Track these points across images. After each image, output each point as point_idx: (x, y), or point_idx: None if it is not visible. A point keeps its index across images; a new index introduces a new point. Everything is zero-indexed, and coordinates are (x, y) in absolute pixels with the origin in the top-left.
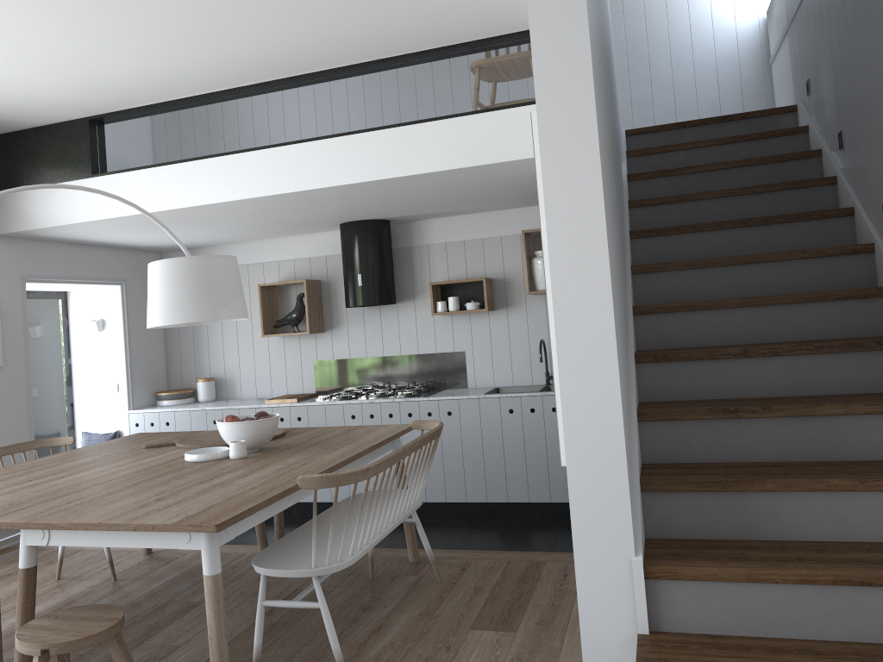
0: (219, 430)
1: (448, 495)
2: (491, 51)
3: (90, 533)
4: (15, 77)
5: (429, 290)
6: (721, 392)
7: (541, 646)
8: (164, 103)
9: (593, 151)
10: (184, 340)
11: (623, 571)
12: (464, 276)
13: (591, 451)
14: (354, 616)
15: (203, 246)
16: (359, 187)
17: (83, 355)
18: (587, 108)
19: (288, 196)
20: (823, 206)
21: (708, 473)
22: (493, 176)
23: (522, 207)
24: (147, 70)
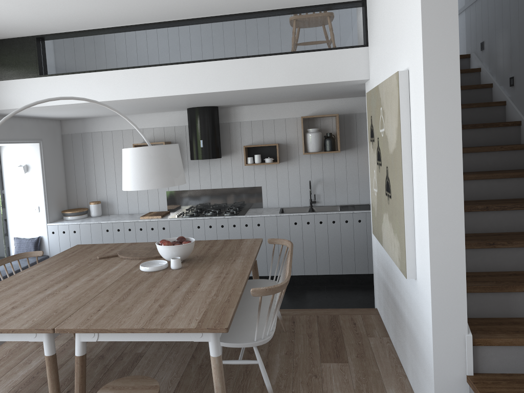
0: (159, 250)
1: None
2: (313, 13)
3: (129, 333)
4: (1, 10)
5: (243, 150)
6: (472, 230)
7: (367, 371)
8: (92, 30)
9: (457, 103)
10: (78, 177)
11: (460, 342)
12: (262, 141)
13: (446, 276)
14: (247, 358)
15: (91, 117)
16: (225, 92)
17: (13, 188)
18: (455, 77)
19: (178, 96)
20: (497, 117)
21: (486, 281)
22: (305, 89)
23: (298, 101)
24: (94, 11)
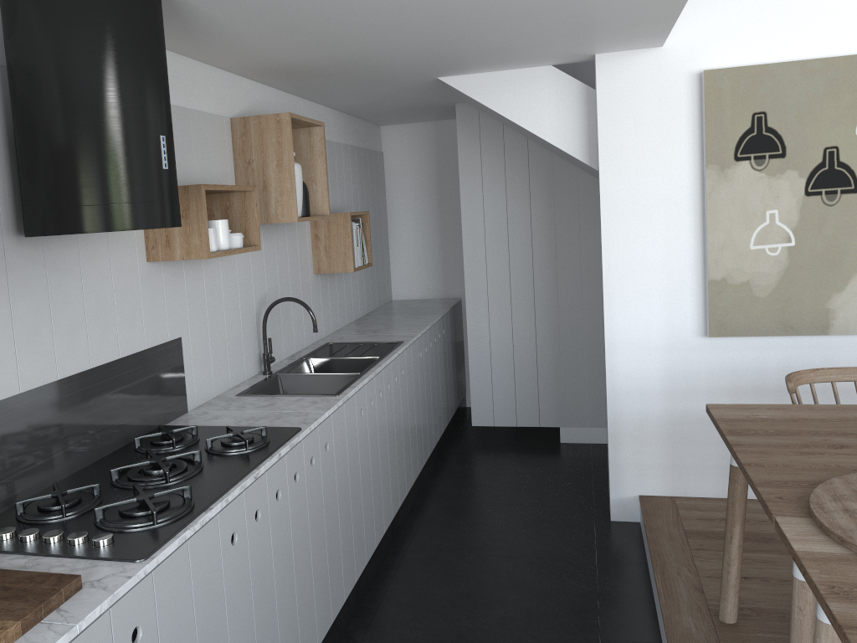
0: None
1: (333, 607)
2: None
3: None
4: None
5: (204, 202)
6: None
7: None
8: None
9: None
10: None
11: None
12: None
13: None
14: None
15: None
16: None
17: None
18: None
19: None
20: None
21: None
22: (575, 30)
23: (225, 69)
24: None
